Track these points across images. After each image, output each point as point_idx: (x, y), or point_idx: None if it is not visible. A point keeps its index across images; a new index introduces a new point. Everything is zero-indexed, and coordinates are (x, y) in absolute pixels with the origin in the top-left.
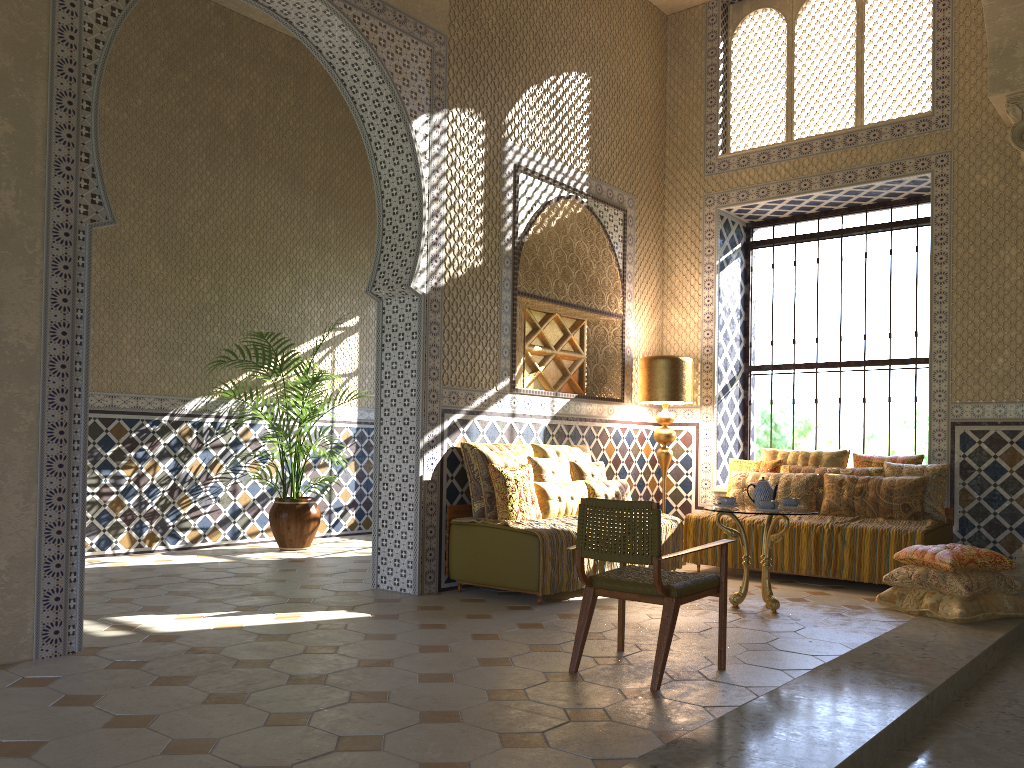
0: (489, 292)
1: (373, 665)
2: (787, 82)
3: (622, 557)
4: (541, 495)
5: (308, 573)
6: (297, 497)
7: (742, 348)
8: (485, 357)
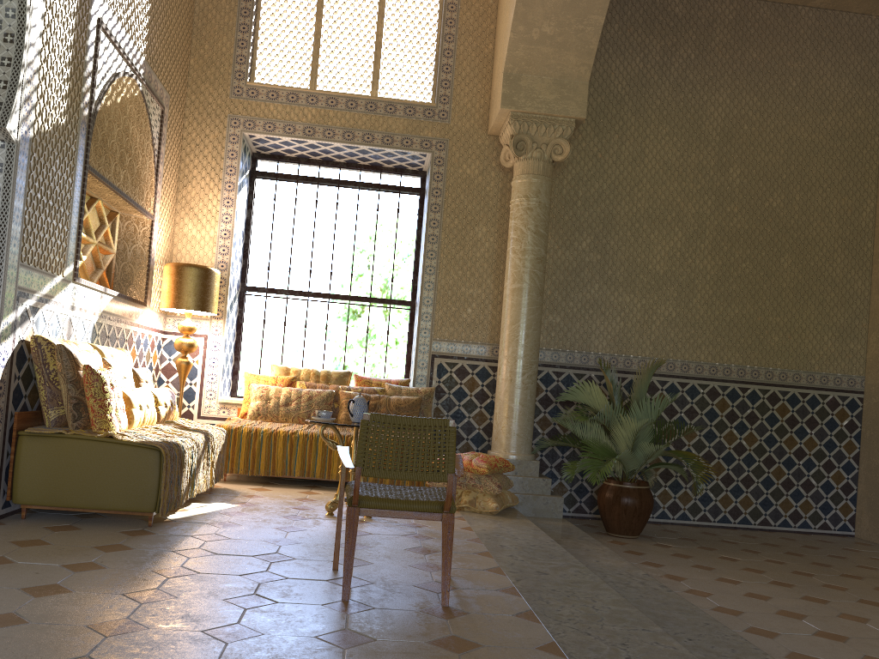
0: (67, 159)
1: (122, 631)
2: (315, 36)
3: (415, 475)
4: (125, 403)
5: None
6: None
7: (241, 268)
8: (57, 235)
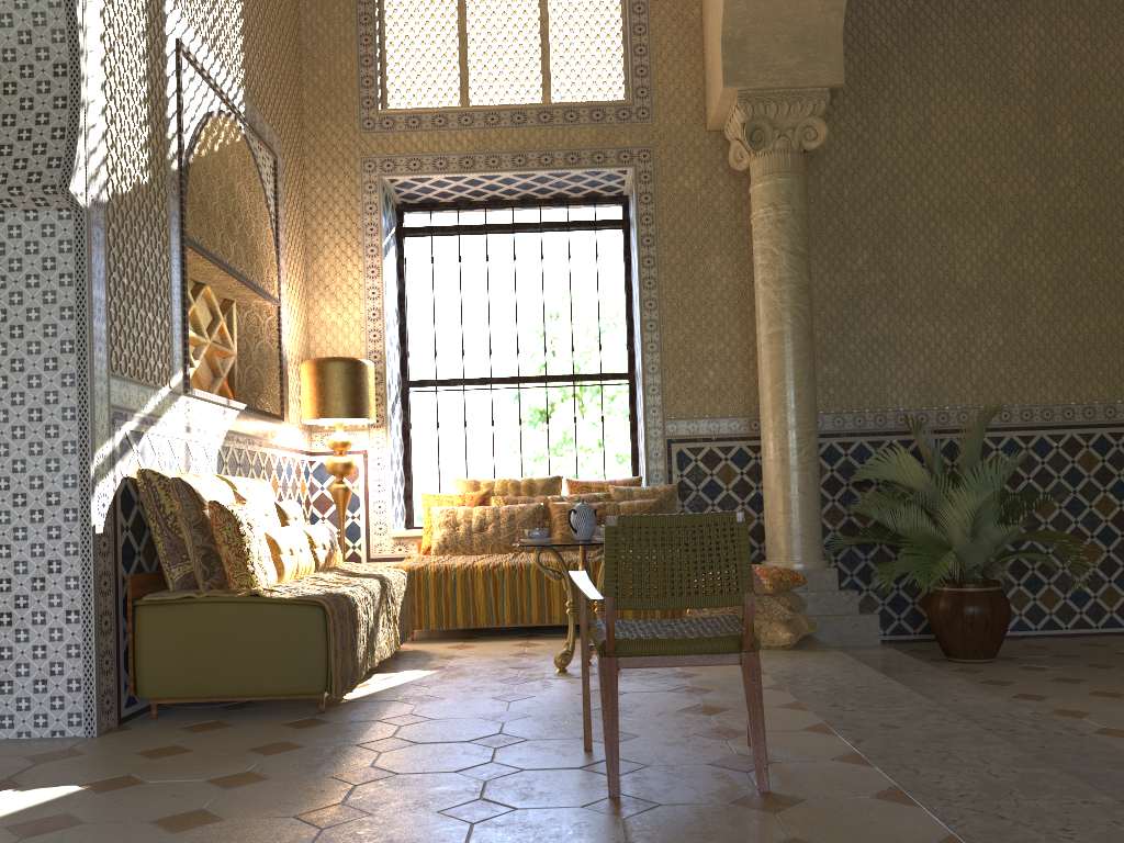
0: (157, 230)
1: None
2: (459, 37)
3: (694, 600)
4: (270, 548)
5: None
6: None
7: (400, 358)
8: (156, 333)
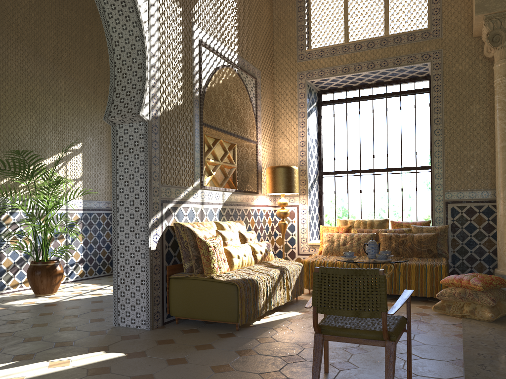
0: (187, 122)
1: None
2: (344, 9)
3: (355, 313)
4: (228, 255)
5: (62, 315)
6: (46, 260)
7: (318, 162)
8: (186, 165)
